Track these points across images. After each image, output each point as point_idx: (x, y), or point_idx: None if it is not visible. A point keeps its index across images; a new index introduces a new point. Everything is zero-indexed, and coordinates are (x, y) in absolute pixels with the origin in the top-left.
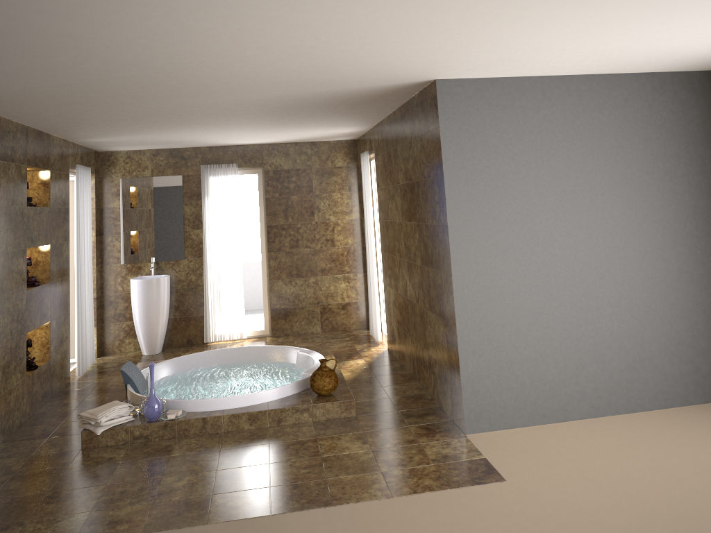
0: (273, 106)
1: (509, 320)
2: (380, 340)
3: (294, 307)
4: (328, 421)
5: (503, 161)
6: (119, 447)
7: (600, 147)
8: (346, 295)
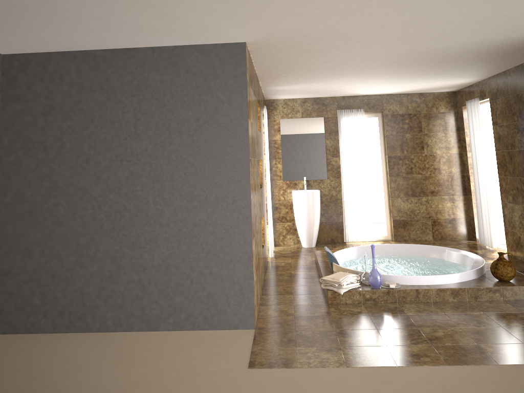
0: (447, 54)
1: None
2: (495, 247)
3: (410, 219)
4: (518, 301)
5: None
6: (356, 305)
7: None
8: (452, 212)
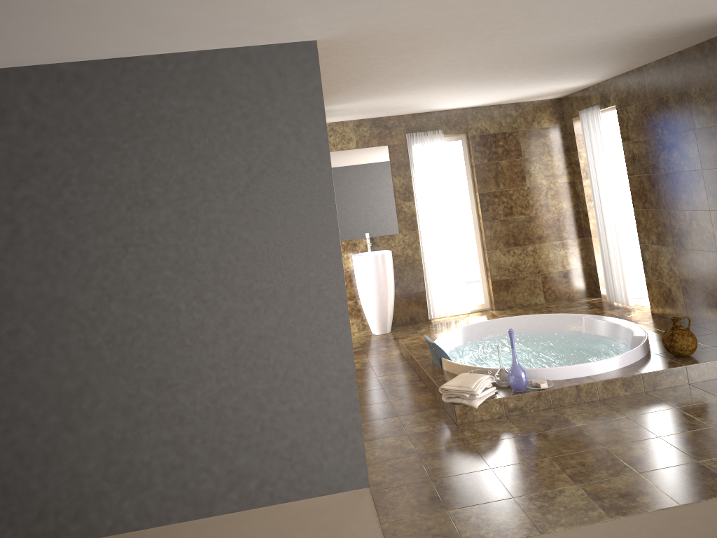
0: (585, 47)
1: None
2: (632, 305)
3: (514, 277)
4: (708, 383)
5: None
6: (498, 420)
7: None
8: (566, 262)
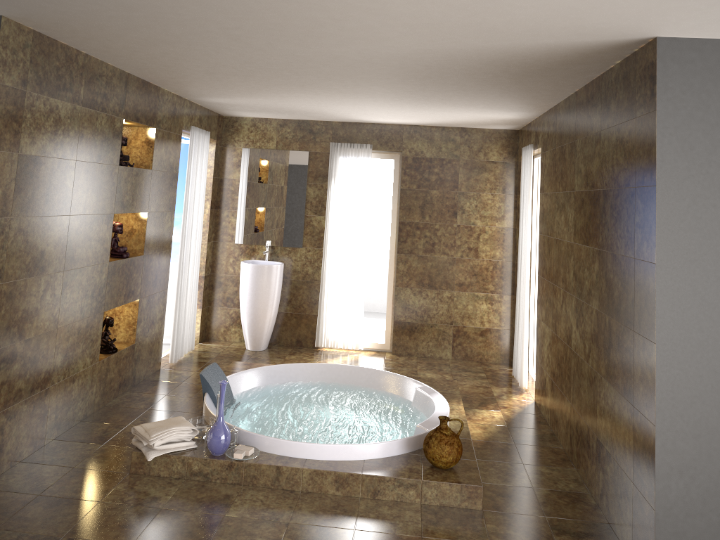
0: (411, 68)
1: None
2: (524, 387)
3: (421, 322)
4: (442, 510)
5: None
6: (171, 481)
7: None
8: (487, 319)
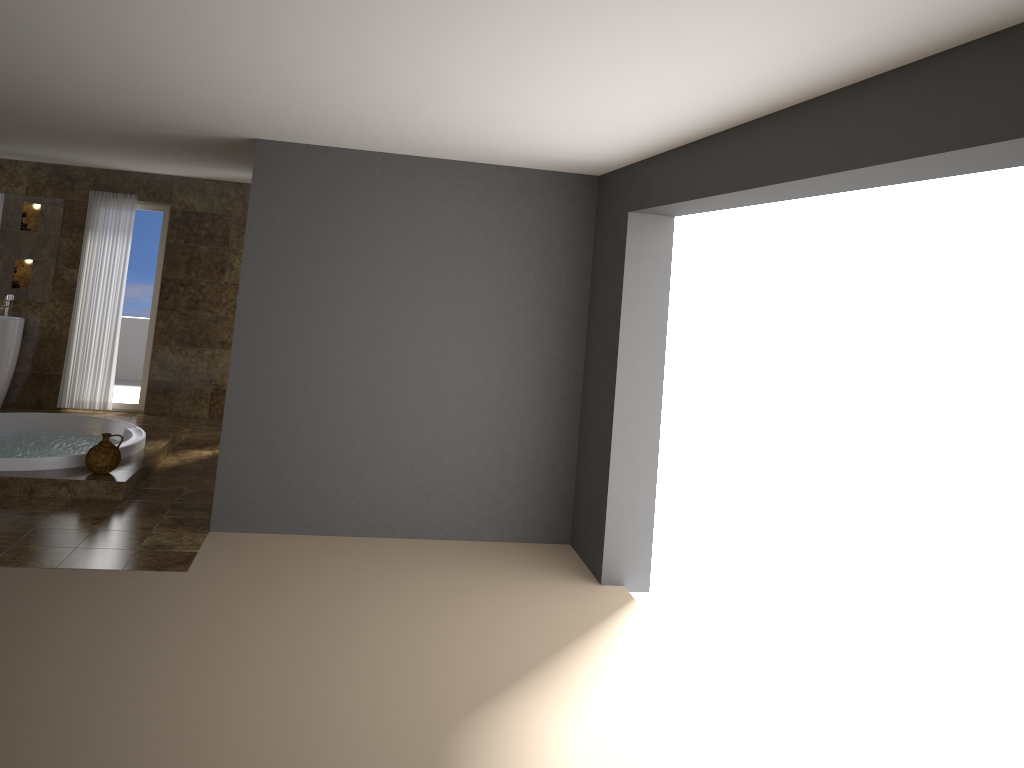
0: (107, 138)
1: (287, 416)
2: None
3: (179, 381)
4: (87, 500)
5: (317, 241)
6: None
7: (437, 242)
8: None
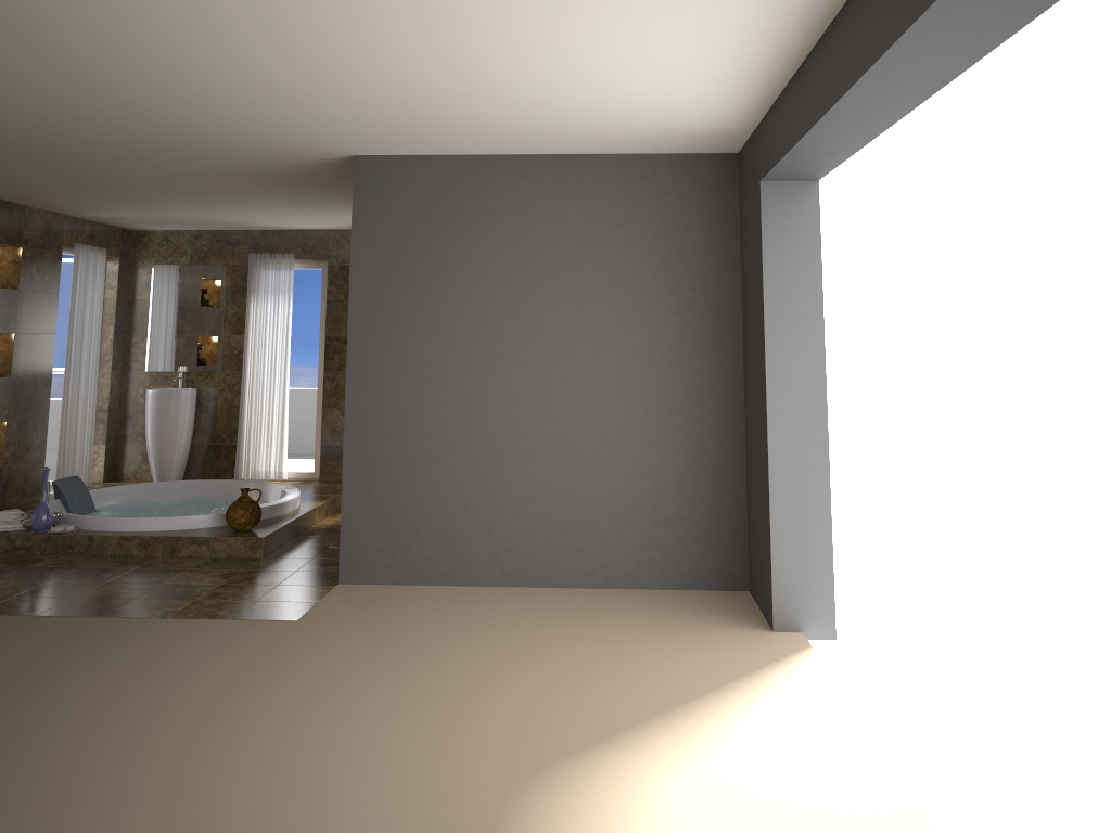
0: (226, 181)
1: (410, 453)
2: None
3: None
4: (226, 558)
5: (426, 258)
6: None
7: (557, 247)
8: None
